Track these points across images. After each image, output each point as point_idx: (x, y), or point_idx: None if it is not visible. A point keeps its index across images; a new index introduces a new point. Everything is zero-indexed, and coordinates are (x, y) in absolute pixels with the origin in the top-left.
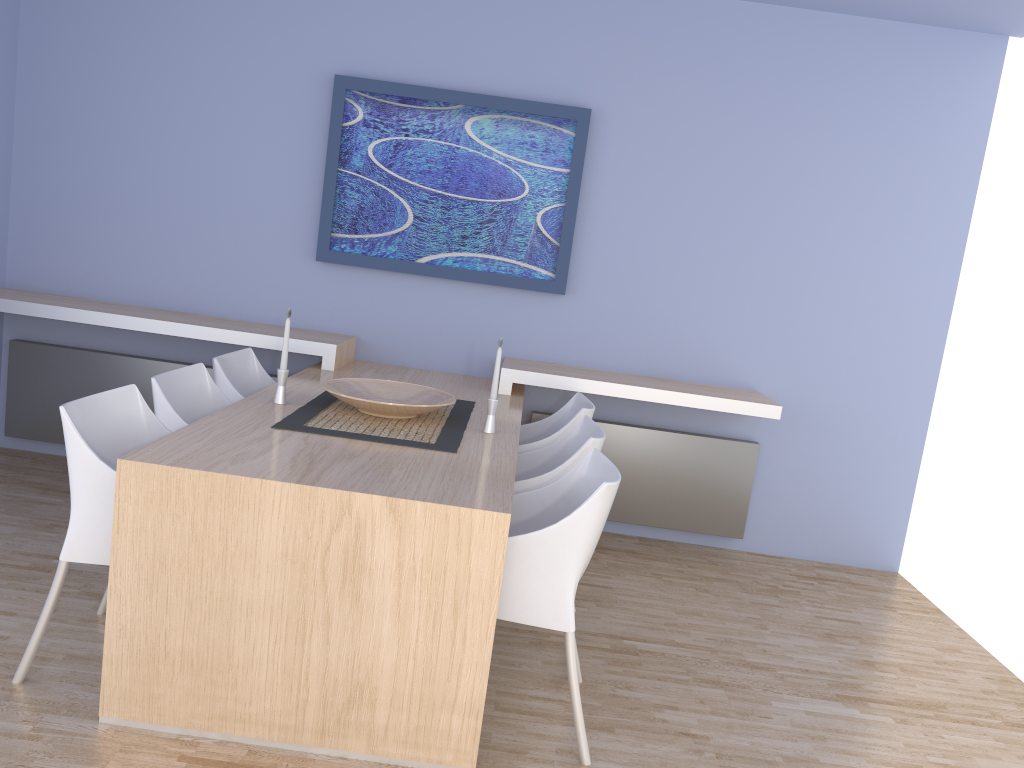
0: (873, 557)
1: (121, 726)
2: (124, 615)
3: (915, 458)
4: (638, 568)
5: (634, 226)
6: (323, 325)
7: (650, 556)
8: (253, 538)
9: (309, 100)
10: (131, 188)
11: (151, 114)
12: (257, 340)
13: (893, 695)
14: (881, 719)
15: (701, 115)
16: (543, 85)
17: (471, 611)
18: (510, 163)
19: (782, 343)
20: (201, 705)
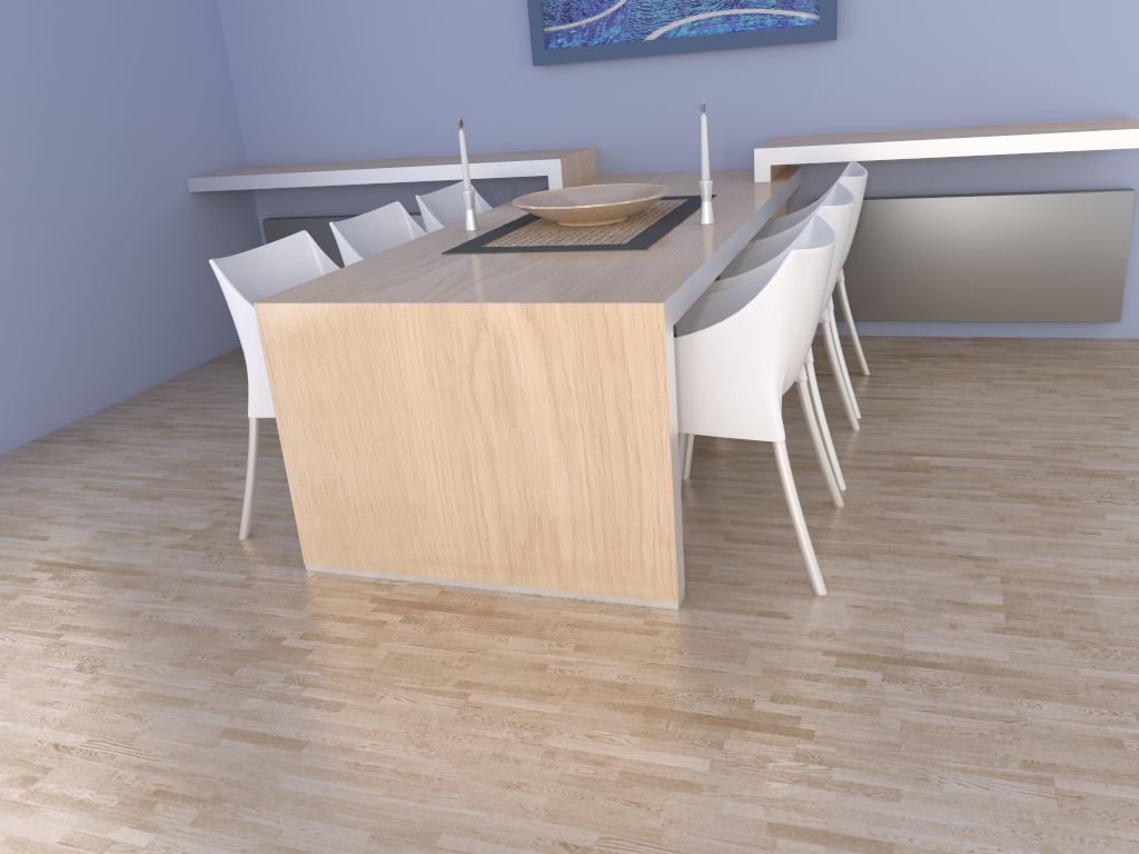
0: None
1: (325, 573)
2: (300, 464)
3: None
4: (961, 374)
5: None
6: (557, 142)
7: (983, 358)
8: (397, 370)
9: None
10: (335, 29)
11: None
12: (477, 171)
13: None
14: None
15: None
16: None
17: (639, 425)
18: None
19: None
20: (390, 548)
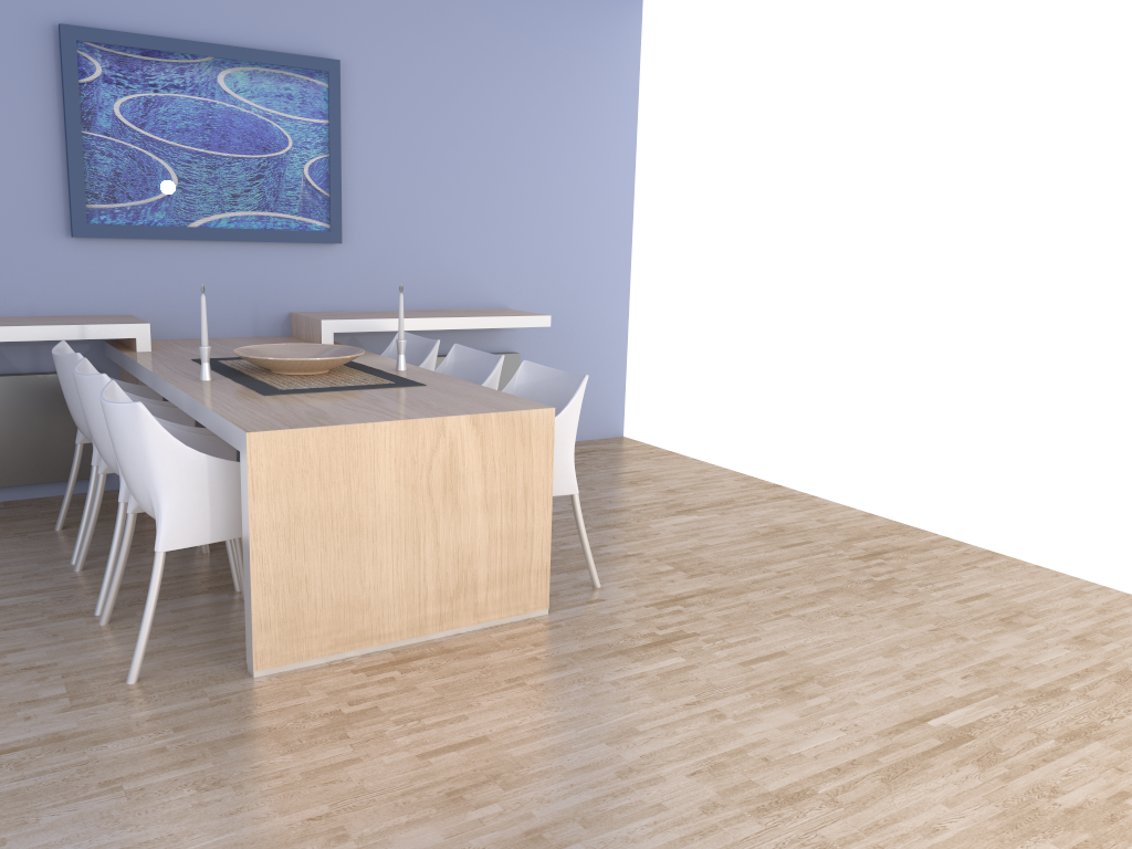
0: (606, 428)
1: (276, 673)
2: (268, 573)
3: (623, 343)
4: None
5: (390, 171)
6: (88, 308)
7: None
8: (372, 474)
9: (26, 53)
10: None
11: None
12: (56, 332)
13: (703, 503)
14: (712, 516)
15: (432, 64)
16: (286, 35)
17: (535, 489)
18: (270, 117)
19: (521, 264)
20: (343, 630)
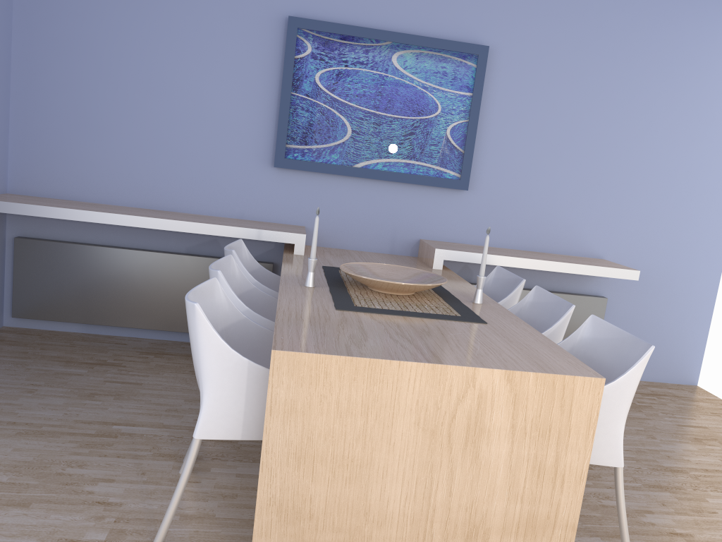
0: (681, 375)
1: None
2: (274, 486)
3: (710, 303)
4: None
5: (517, 137)
6: (277, 218)
7: None
8: (390, 412)
9: (265, 37)
10: (116, 109)
11: (132, 47)
12: (241, 232)
13: None
14: None
15: (567, 52)
16: (450, 27)
17: (569, 460)
18: (427, 88)
19: (621, 223)
20: None
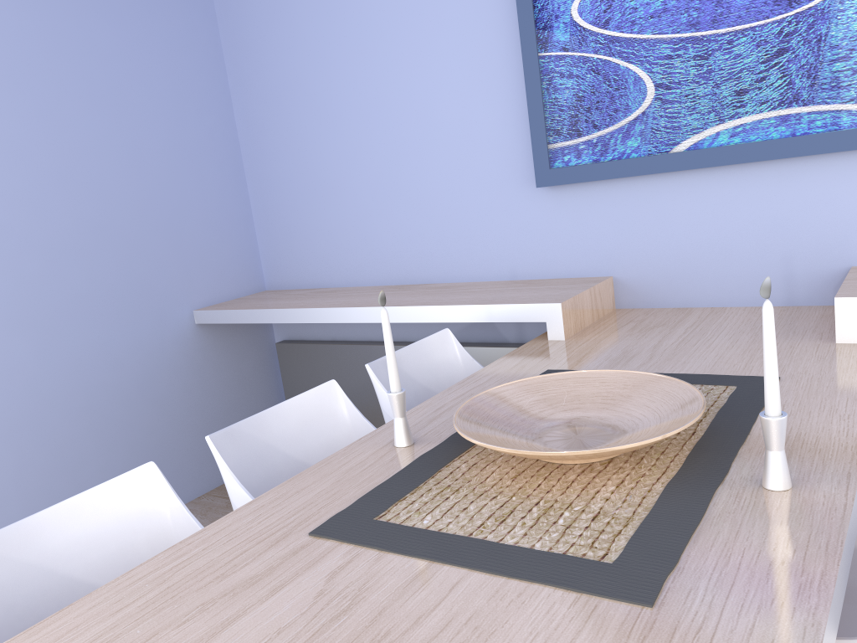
0: None
1: None
2: None
3: None
4: None
5: None
6: (566, 270)
7: None
8: None
9: None
10: (338, 157)
11: (337, 67)
12: (464, 313)
13: None
14: None
15: None
16: None
17: None
18: None
19: None
20: None
